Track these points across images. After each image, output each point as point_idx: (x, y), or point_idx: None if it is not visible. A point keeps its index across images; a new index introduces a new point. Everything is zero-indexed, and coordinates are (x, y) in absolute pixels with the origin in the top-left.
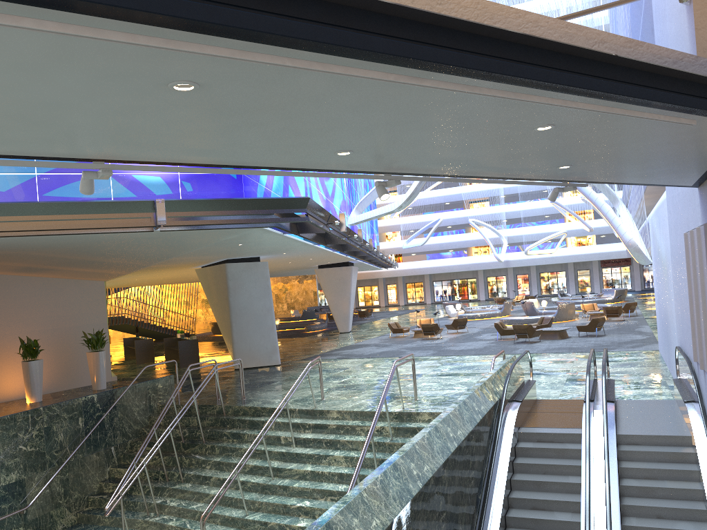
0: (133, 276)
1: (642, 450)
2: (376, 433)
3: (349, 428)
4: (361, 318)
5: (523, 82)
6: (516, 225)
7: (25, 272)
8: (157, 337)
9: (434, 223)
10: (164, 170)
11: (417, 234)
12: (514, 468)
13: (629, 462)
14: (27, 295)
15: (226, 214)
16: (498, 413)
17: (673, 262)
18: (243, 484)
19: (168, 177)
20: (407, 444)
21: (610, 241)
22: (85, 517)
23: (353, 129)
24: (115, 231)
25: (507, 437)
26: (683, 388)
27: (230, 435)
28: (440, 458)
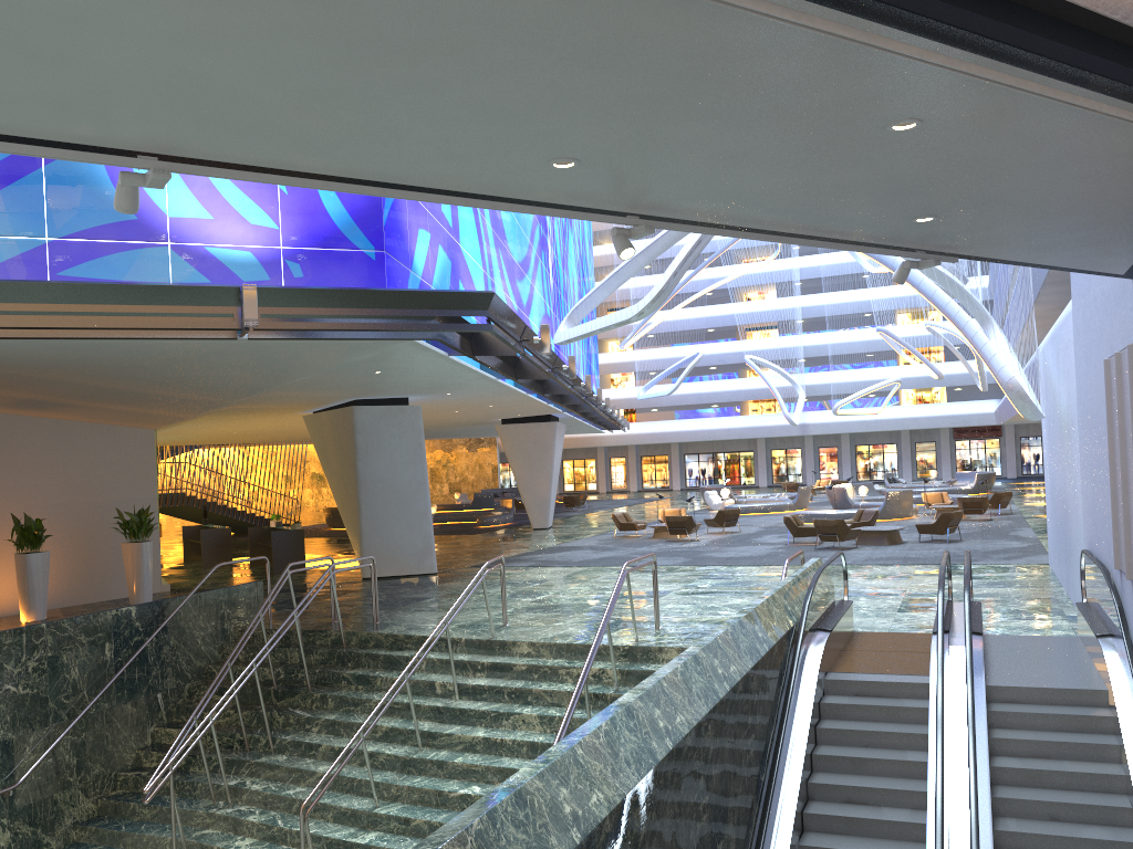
0: (202, 424)
1: (1027, 712)
2: (592, 679)
3: (547, 670)
4: (568, 509)
5: (882, 13)
6: (819, 368)
7: (24, 408)
8: (238, 530)
9: (689, 360)
10: (259, 180)
11: (661, 377)
12: (817, 737)
13: (1005, 731)
14: (28, 446)
15: (357, 317)
16: (793, 645)
17: (1081, 413)
18: (372, 758)
19: (264, 253)
20: (648, 680)
21: (970, 398)
22: (110, 806)
23: (585, 108)
24: (174, 336)
25: (807, 686)
26: (1094, 615)
27: (353, 678)
28: (701, 706)
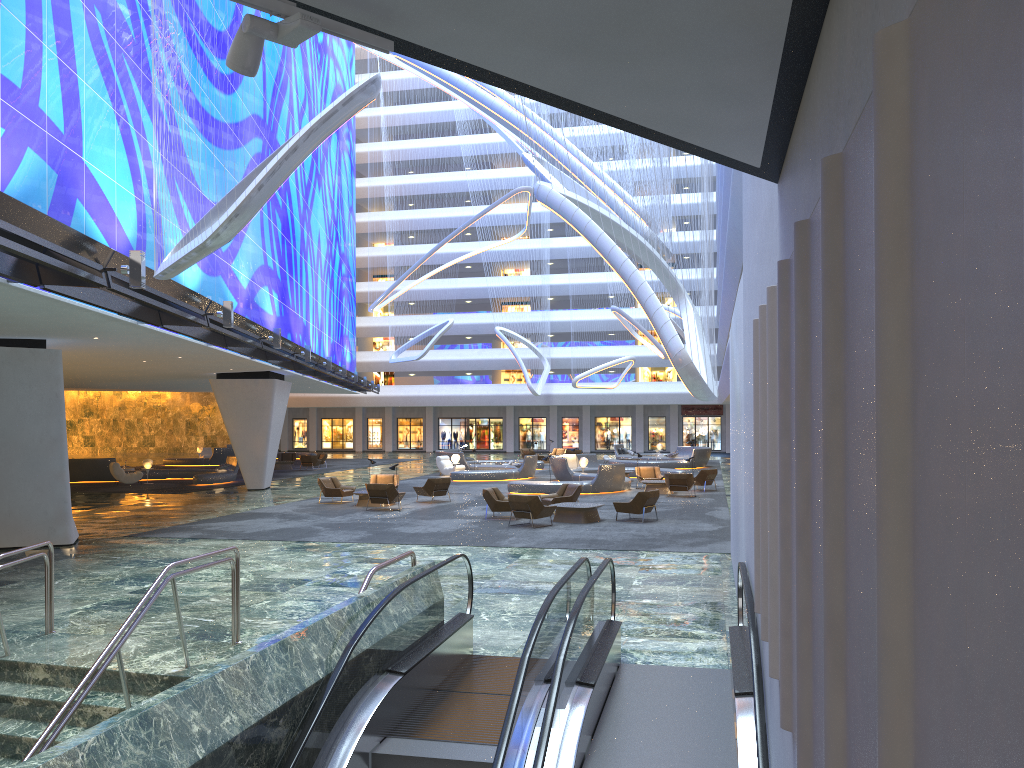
0: None
1: None
2: None
3: (55, 708)
4: (307, 467)
5: None
6: (566, 343)
7: None
8: None
9: (440, 327)
10: None
11: (413, 342)
12: None
13: None
14: None
15: None
16: (308, 716)
17: (745, 395)
18: None
19: None
20: None
21: None
22: None
23: None
24: None
25: None
26: (742, 653)
27: None
28: None
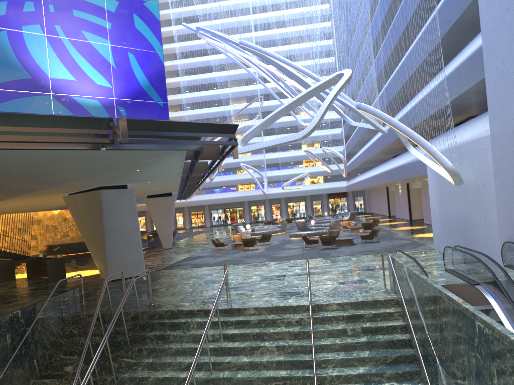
0: None
1: None
2: (295, 323)
3: (270, 321)
4: None
5: None
6: (270, 169)
7: None
8: None
9: None
10: None
11: None
12: None
13: None
14: None
15: (162, 137)
16: None
17: (502, 181)
18: (184, 381)
19: (105, 101)
20: (498, 327)
21: (334, 180)
22: None
23: None
24: (65, 148)
25: None
26: None
27: (154, 337)
28: None
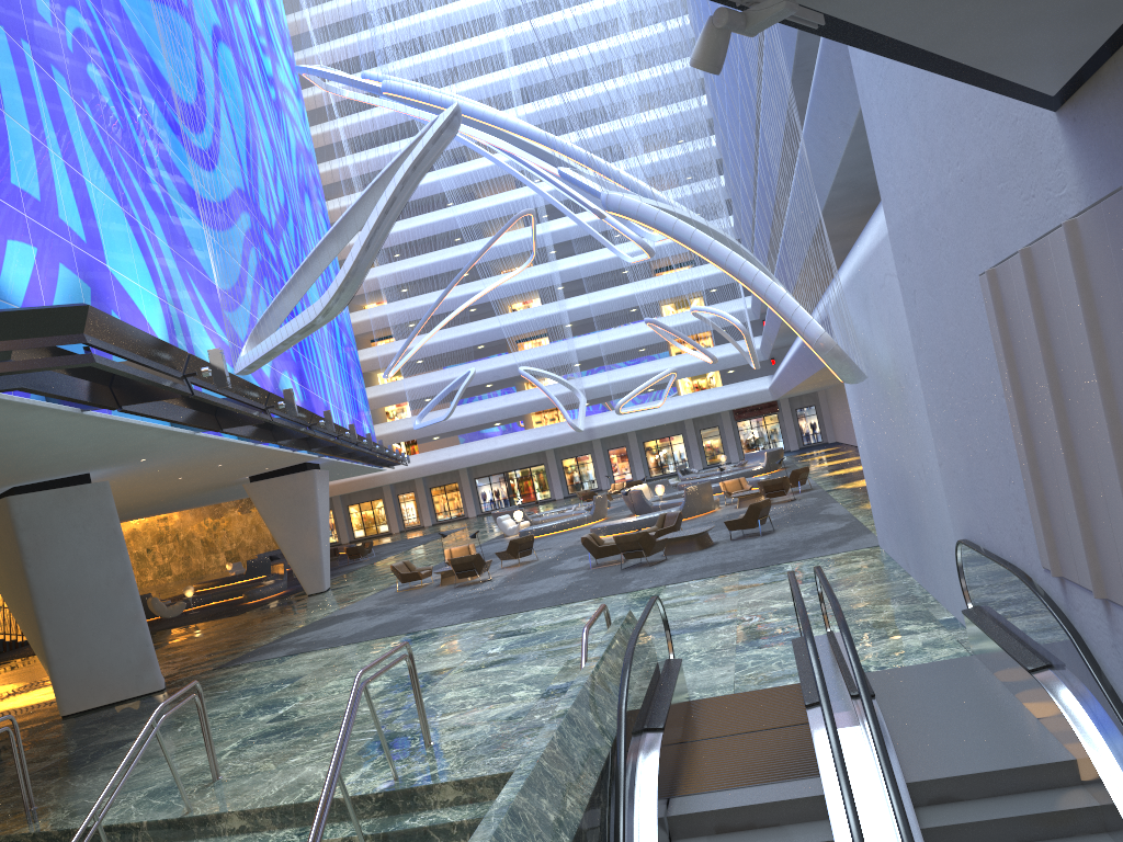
0: None
1: (976, 821)
2: None
3: None
4: (354, 560)
5: None
6: (595, 369)
7: None
8: None
9: (462, 380)
10: None
11: (435, 402)
12: None
13: None
14: None
15: None
16: (613, 788)
17: (927, 363)
18: None
19: None
20: None
21: (743, 378)
22: None
23: None
24: None
25: None
26: (1002, 631)
27: None
28: None
